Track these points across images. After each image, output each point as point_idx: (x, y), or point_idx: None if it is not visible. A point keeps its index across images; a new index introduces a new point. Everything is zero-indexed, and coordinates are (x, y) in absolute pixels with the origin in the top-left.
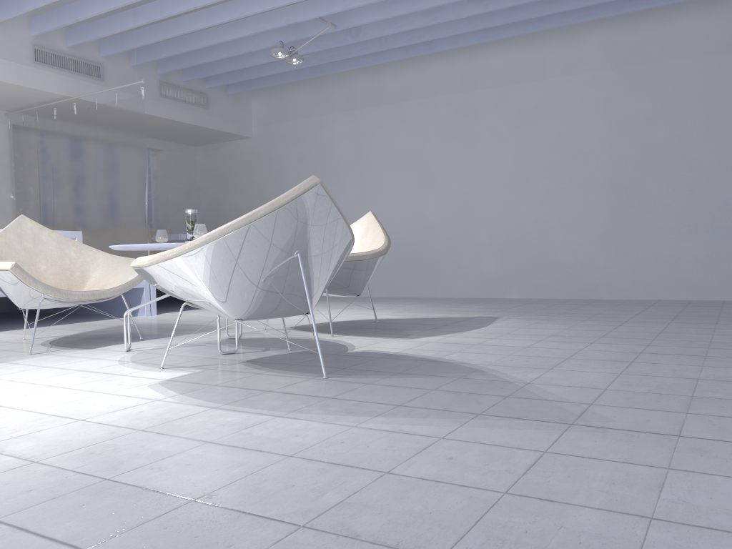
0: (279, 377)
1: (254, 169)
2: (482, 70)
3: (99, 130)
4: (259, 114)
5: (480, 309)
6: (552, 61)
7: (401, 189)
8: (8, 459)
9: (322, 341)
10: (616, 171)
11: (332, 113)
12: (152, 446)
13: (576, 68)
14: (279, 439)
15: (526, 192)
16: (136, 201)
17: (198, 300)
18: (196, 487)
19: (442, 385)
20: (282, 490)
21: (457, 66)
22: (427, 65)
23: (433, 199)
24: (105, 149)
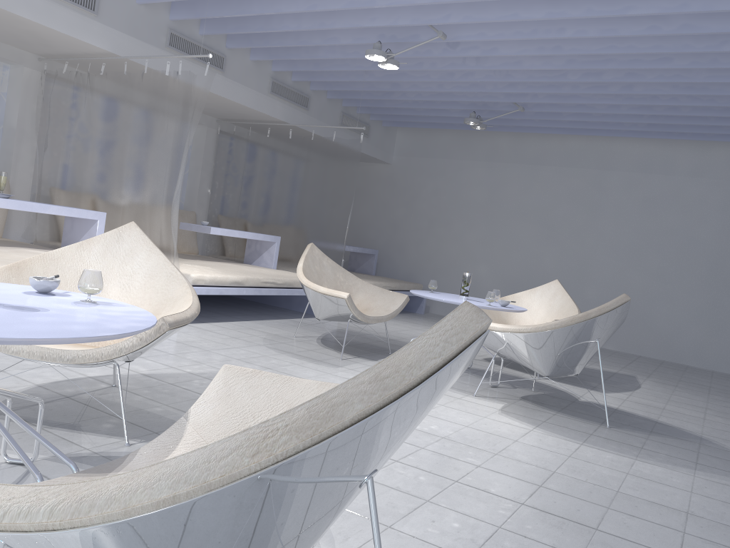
0: (574, 420)
1: (388, 192)
2: (618, 155)
3: (312, 157)
4: (402, 146)
5: (603, 361)
6: (682, 162)
7: (525, 238)
8: (534, 466)
9: (539, 383)
10: (720, 264)
11: (472, 160)
12: (599, 471)
13: (702, 173)
14: (665, 478)
15: (638, 264)
16: (339, 223)
17: (523, 358)
18: (674, 504)
19: (698, 449)
20: (722, 514)
21: (596, 146)
22: (568, 139)
23: (553, 252)
24: (315, 175)
